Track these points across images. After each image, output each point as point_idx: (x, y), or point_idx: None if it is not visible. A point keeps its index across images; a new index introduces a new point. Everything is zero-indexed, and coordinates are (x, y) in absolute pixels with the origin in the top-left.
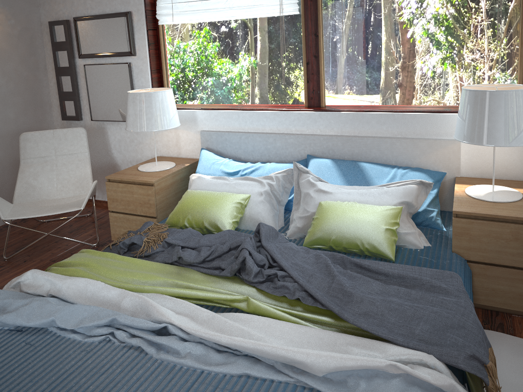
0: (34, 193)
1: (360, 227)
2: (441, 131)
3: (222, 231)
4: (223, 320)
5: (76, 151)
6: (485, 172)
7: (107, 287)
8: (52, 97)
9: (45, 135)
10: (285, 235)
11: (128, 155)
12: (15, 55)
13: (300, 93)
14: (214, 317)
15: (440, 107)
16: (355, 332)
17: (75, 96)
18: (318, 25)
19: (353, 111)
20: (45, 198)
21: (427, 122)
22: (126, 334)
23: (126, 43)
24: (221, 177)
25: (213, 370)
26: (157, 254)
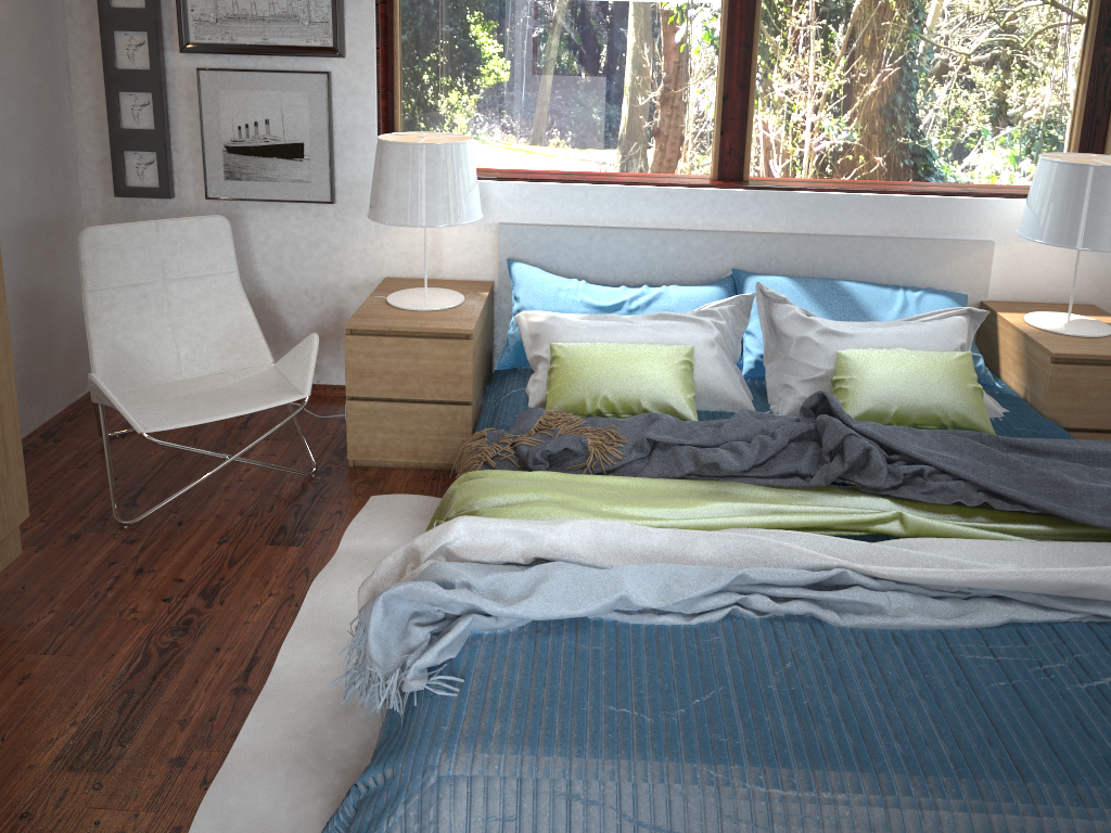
0: (134, 369)
1: (938, 389)
2: (963, 227)
3: (740, 413)
4: (901, 552)
5: (211, 271)
6: (1022, 293)
7: (642, 530)
8: (82, 141)
9: (140, 234)
10: (777, 413)
11: (301, 278)
12: (19, 34)
13: (702, 154)
14: (879, 550)
15: (951, 187)
16: (1082, 540)
17: (163, 140)
18: (754, 29)
19: (816, 189)
20: (158, 381)
21: (943, 211)
22: (769, 599)
23: (324, 27)
24: (609, 317)
25: (962, 625)
26: (634, 466)
